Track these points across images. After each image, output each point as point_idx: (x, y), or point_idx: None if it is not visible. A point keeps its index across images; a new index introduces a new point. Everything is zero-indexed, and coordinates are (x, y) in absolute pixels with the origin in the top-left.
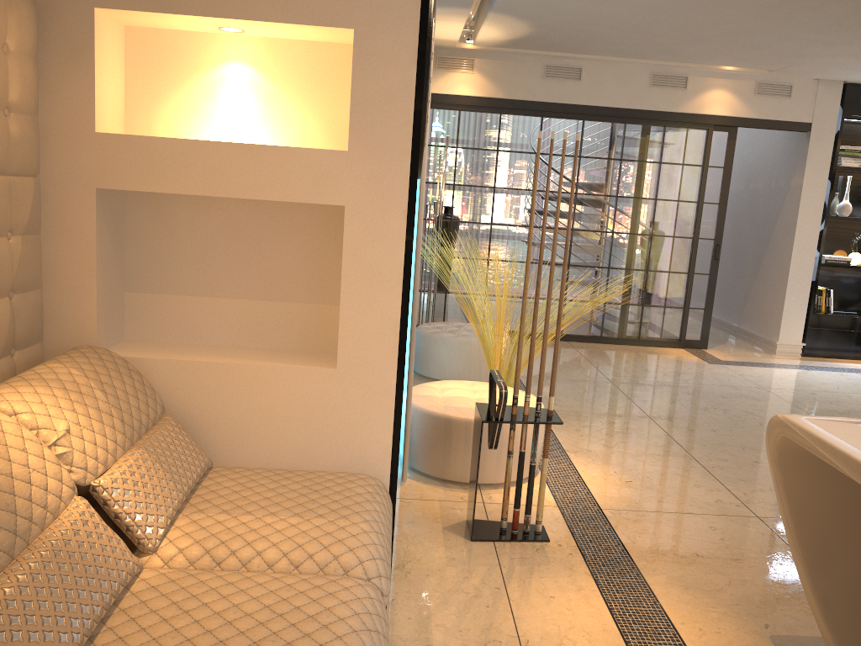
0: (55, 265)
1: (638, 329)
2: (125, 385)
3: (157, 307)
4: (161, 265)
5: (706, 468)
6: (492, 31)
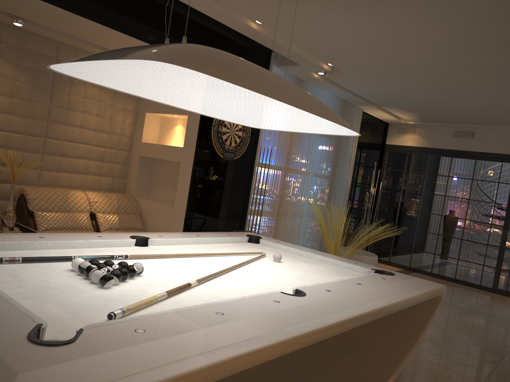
0: (130, 174)
1: (505, 285)
2: (128, 203)
3: (156, 190)
4: (158, 179)
5: None
6: (401, 115)
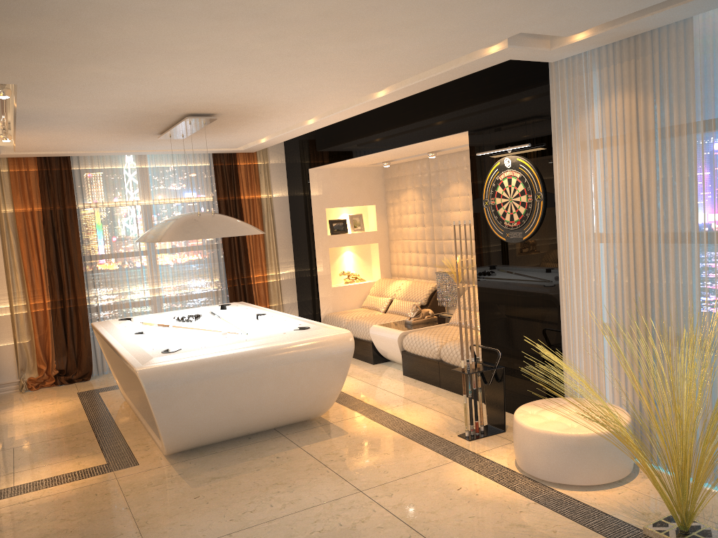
0: None
1: None
2: None
3: None
4: None
5: (414, 530)
6: None
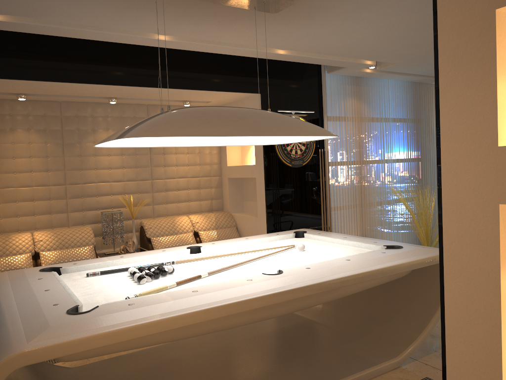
0: (224, 194)
1: None
2: (224, 218)
3: (247, 204)
4: (247, 194)
5: None
6: None
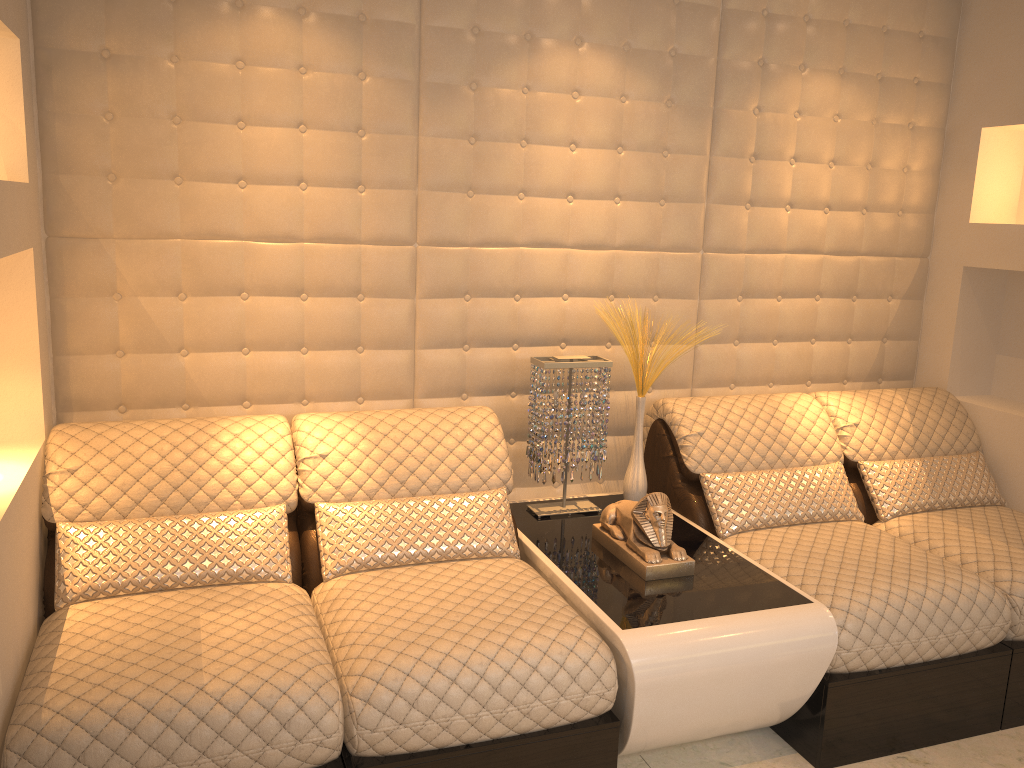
0: (930, 324)
1: None
2: (940, 418)
3: (1018, 370)
4: None
5: None
6: None
